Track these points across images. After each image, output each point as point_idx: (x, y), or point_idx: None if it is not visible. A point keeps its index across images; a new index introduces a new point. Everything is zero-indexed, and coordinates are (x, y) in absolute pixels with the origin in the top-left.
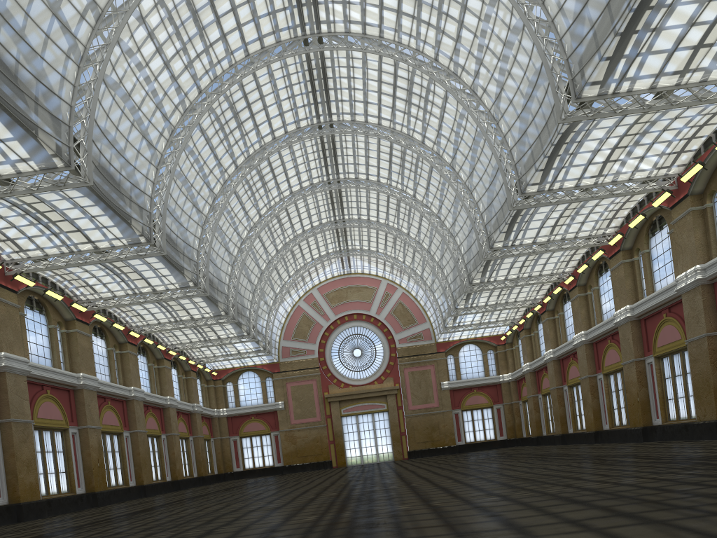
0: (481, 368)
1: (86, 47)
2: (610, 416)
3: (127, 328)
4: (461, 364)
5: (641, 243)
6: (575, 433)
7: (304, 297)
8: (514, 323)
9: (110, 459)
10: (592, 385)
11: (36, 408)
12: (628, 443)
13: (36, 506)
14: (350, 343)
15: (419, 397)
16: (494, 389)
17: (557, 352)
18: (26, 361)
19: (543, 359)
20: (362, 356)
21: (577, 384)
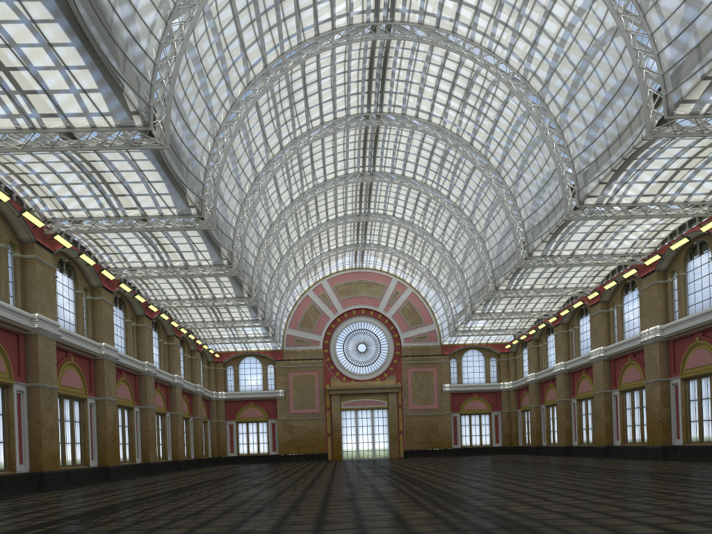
0: (482, 374)
1: (176, 5)
2: (622, 432)
3: (145, 301)
4: (463, 368)
5: (678, 266)
6: (582, 446)
7: (314, 287)
8: (523, 333)
9: (120, 434)
10: (606, 401)
11: (59, 375)
12: (644, 460)
13: (57, 477)
14: (355, 338)
15: (419, 397)
16: (494, 396)
17: (569, 365)
18: (57, 325)
19: (551, 371)
20: (366, 351)
21: (587, 398)
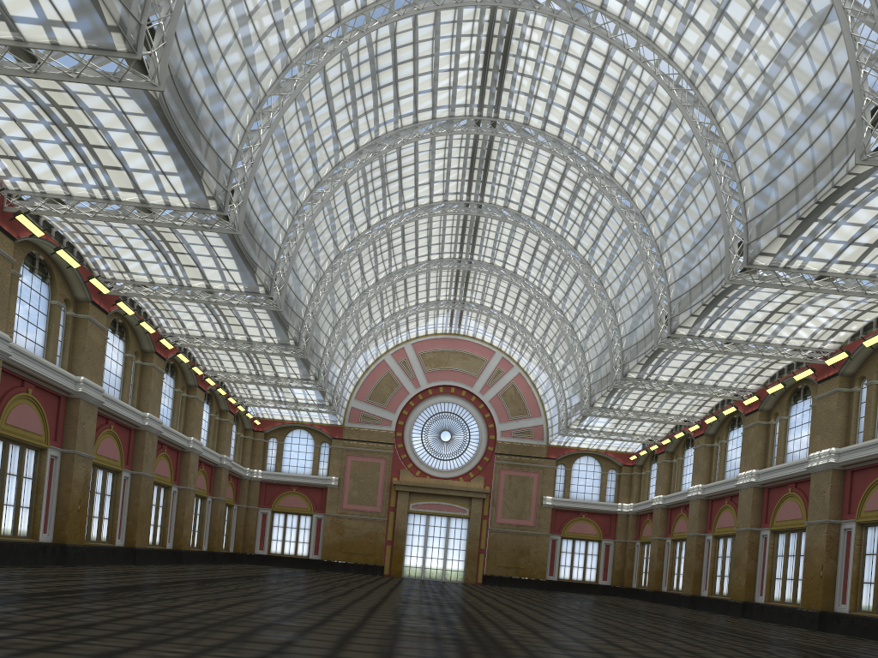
0: (596, 489)
1: None
2: (768, 586)
3: (157, 333)
4: (572, 479)
5: (870, 370)
6: (712, 598)
7: (393, 351)
8: (654, 442)
9: (96, 504)
10: (752, 542)
11: (6, 410)
12: (793, 627)
13: None
14: (439, 422)
15: (511, 509)
16: (608, 519)
17: (708, 489)
18: (7, 340)
19: (684, 495)
20: (451, 441)
21: (727, 535)
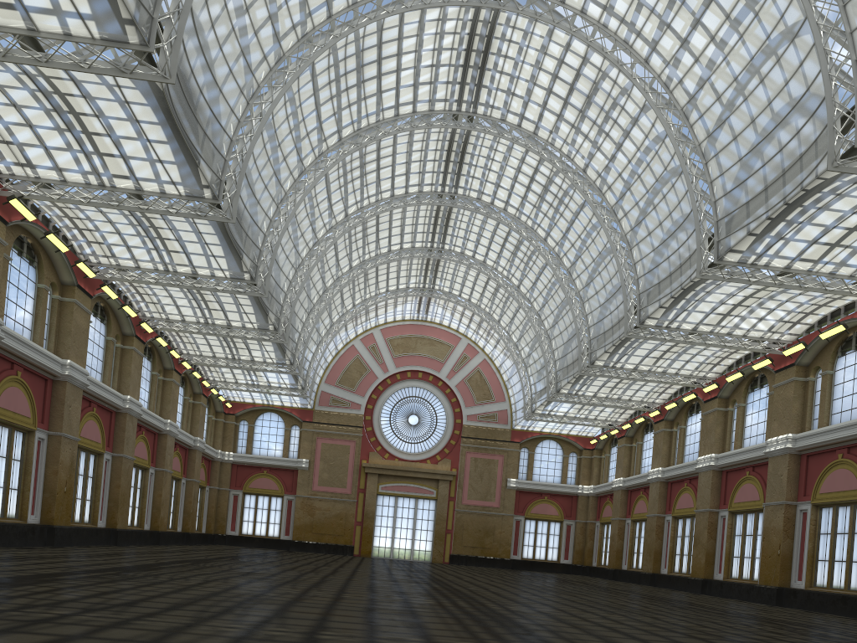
0: (558, 472)
1: None
2: (727, 564)
3: (137, 317)
4: (535, 462)
5: (825, 361)
6: (672, 575)
7: (362, 336)
8: (614, 427)
9: (79, 486)
10: (711, 522)
11: None
12: (752, 602)
13: None
14: (407, 406)
15: (477, 491)
16: (569, 500)
17: (668, 472)
18: (0, 323)
19: (644, 477)
20: (418, 425)
21: (686, 516)
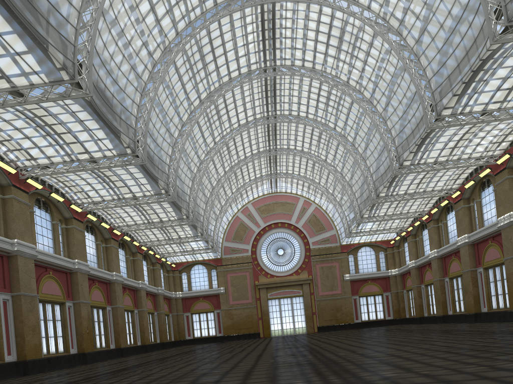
0: (374, 264)
1: None
2: (488, 301)
3: (111, 227)
4: (359, 262)
5: None
6: (455, 314)
7: (242, 209)
8: (403, 230)
9: (96, 327)
10: (473, 277)
11: (40, 285)
12: (507, 322)
13: (39, 363)
14: (275, 244)
15: (326, 286)
16: (384, 280)
17: (441, 251)
18: (34, 248)
19: (427, 258)
20: (284, 254)
21: (457, 276)
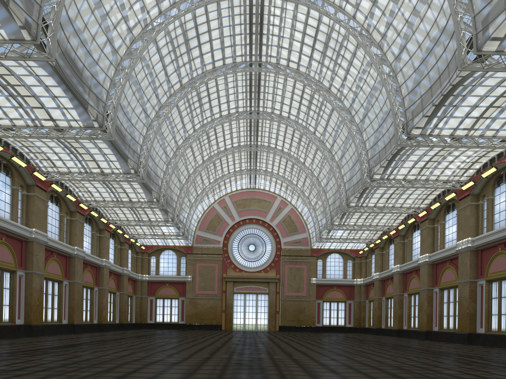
0: (341, 272)
1: None
2: (439, 321)
3: (78, 200)
4: (327, 267)
5: (488, 191)
6: (409, 330)
7: (218, 201)
8: (371, 242)
9: (49, 300)
10: (429, 296)
11: None
12: (454, 343)
13: None
14: (247, 240)
15: (293, 287)
16: (349, 288)
17: (403, 267)
18: None
19: (390, 271)
20: (255, 250)
21: (415, 293)
